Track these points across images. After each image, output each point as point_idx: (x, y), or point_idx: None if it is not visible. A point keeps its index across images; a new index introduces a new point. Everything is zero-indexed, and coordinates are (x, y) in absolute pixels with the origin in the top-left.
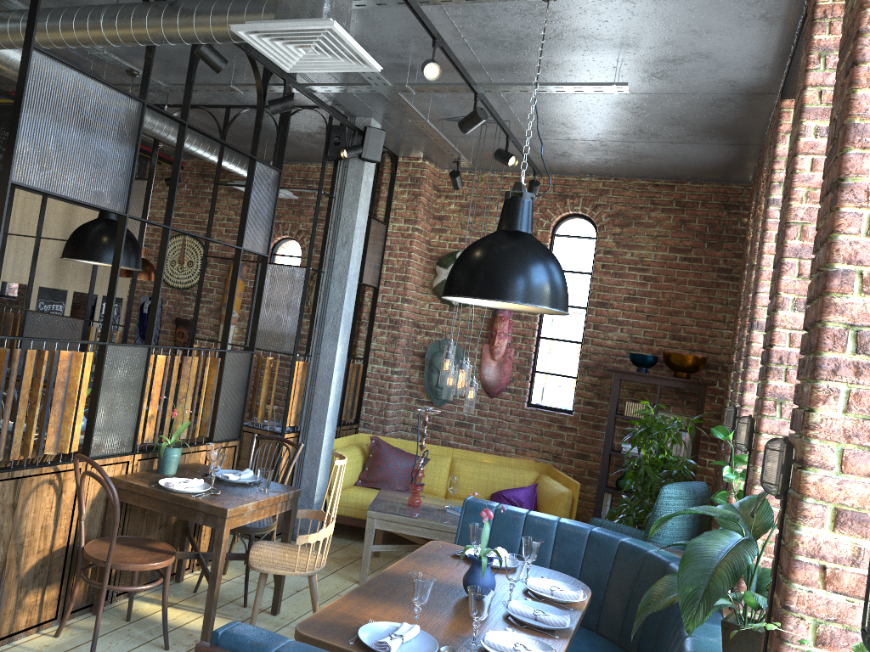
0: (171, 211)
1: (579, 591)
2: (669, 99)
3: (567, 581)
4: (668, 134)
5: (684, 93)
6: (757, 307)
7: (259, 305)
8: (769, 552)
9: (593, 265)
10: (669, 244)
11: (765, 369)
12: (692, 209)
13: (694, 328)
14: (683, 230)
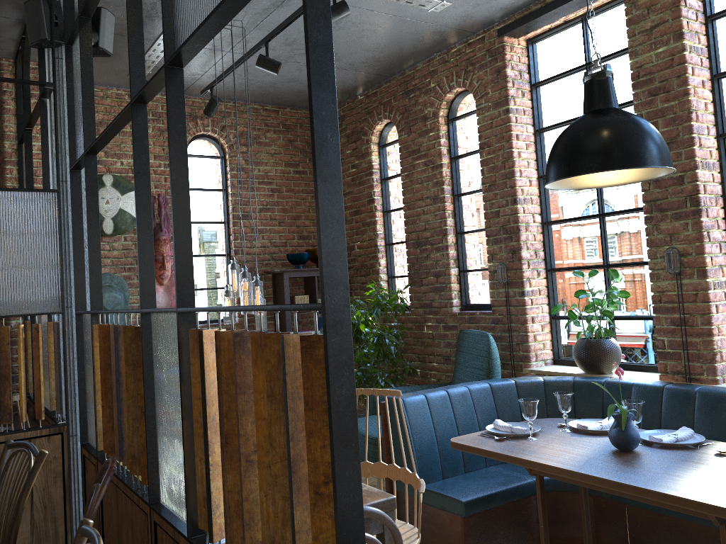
0: (142, 75)
1: (610, 417)
2: (407, 26)
3: (556, 421)
4: (349, 60)
5: (426, 22)
6: (516, 188)
7: (81, 241)
8: (721, 332)
9: (226, 182)
10: (284, 160)
11: (697, 211)
12: (294, 130)
13: (312, 228)
14: (291, 148)
